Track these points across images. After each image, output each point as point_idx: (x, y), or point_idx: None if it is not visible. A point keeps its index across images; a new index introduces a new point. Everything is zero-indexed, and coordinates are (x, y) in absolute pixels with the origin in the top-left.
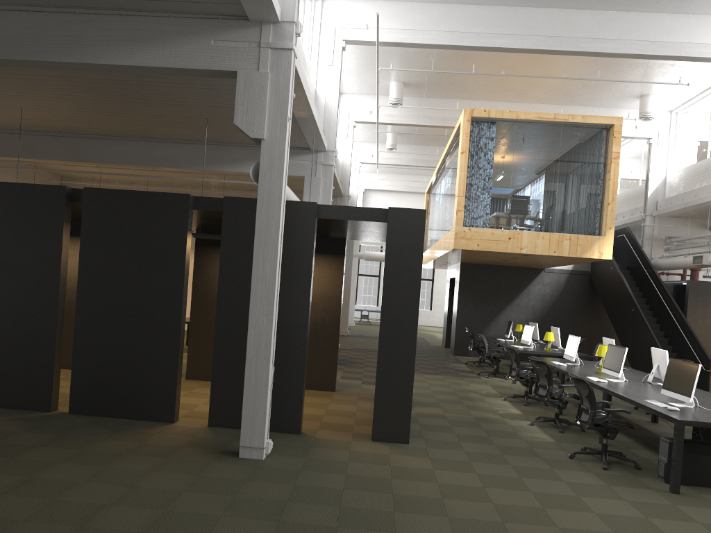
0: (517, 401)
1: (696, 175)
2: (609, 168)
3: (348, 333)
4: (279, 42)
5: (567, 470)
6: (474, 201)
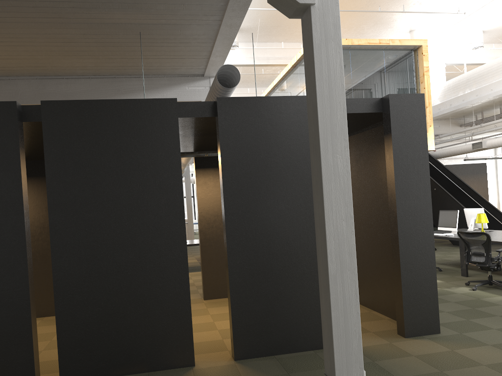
0: None
1: (458, 86)
2: (423, 80)
3: None
4: None
5: None
6: None
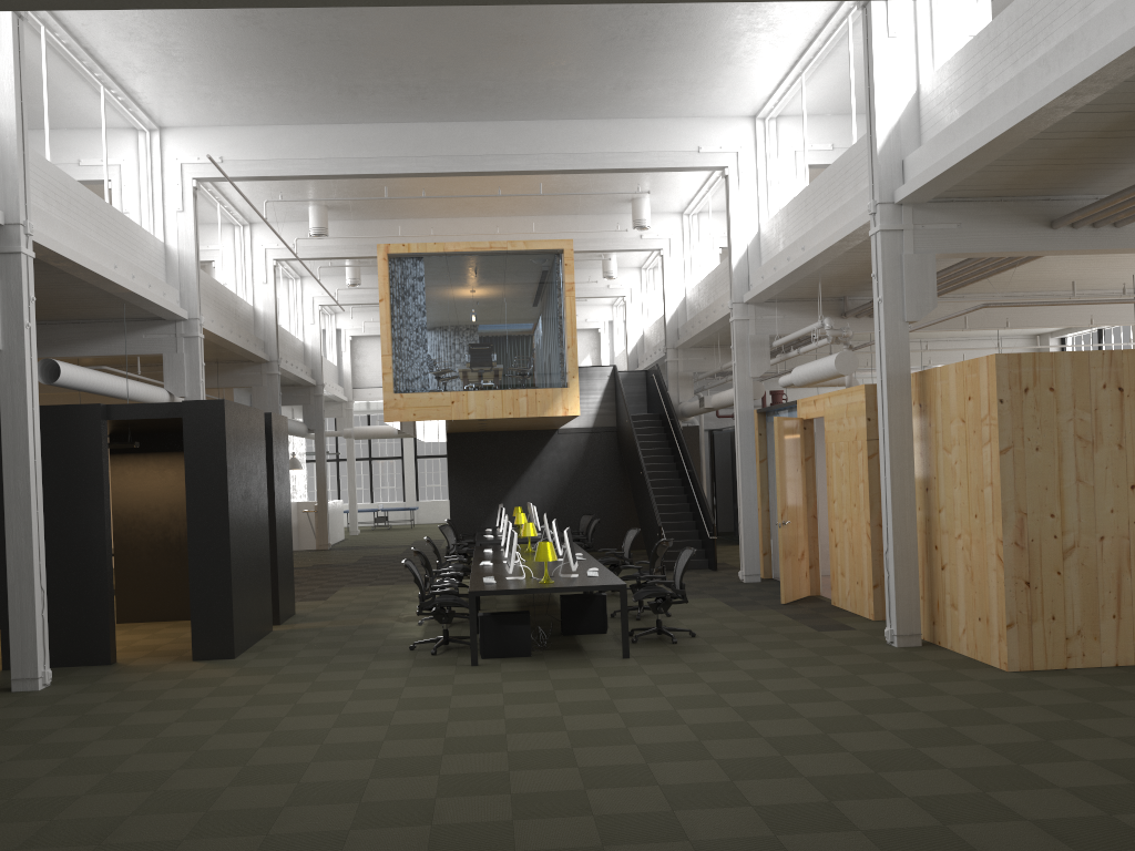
0: None
1: (703, 295)
2: (566, 303)
3: (336, 545)
4: (5, 246)
5: (387, 660)
6: (406, 359)
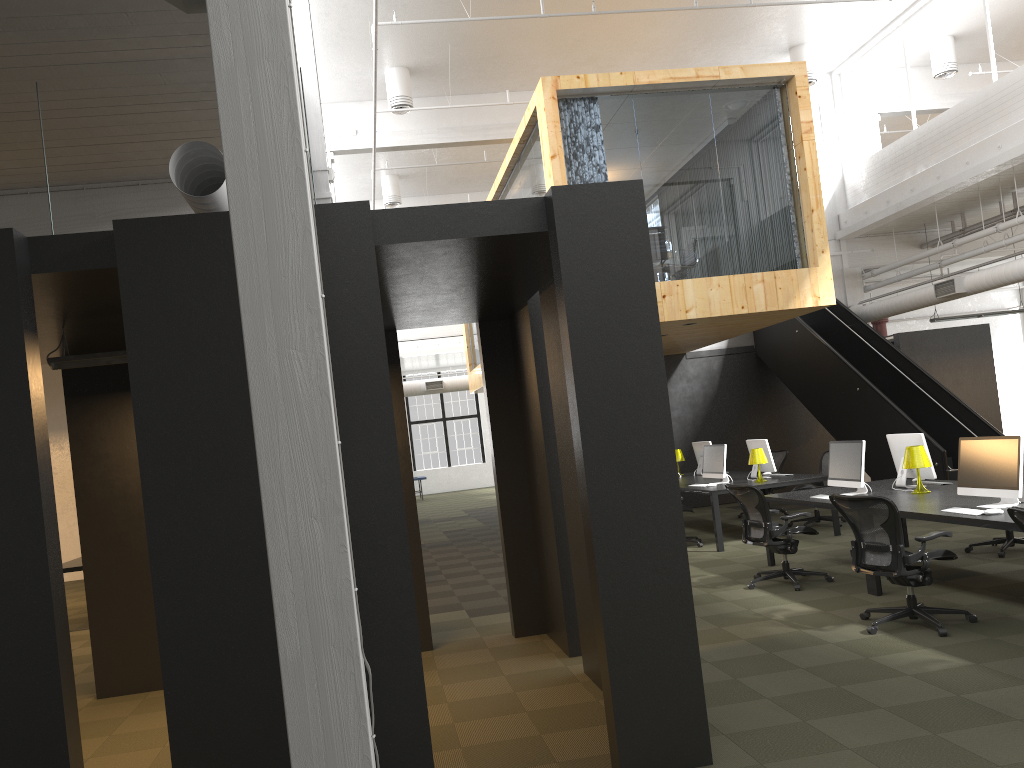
0: (773, 585)
1: (902, 160)
2: (801, 151)
3: None
4: None
5: None
6: None
